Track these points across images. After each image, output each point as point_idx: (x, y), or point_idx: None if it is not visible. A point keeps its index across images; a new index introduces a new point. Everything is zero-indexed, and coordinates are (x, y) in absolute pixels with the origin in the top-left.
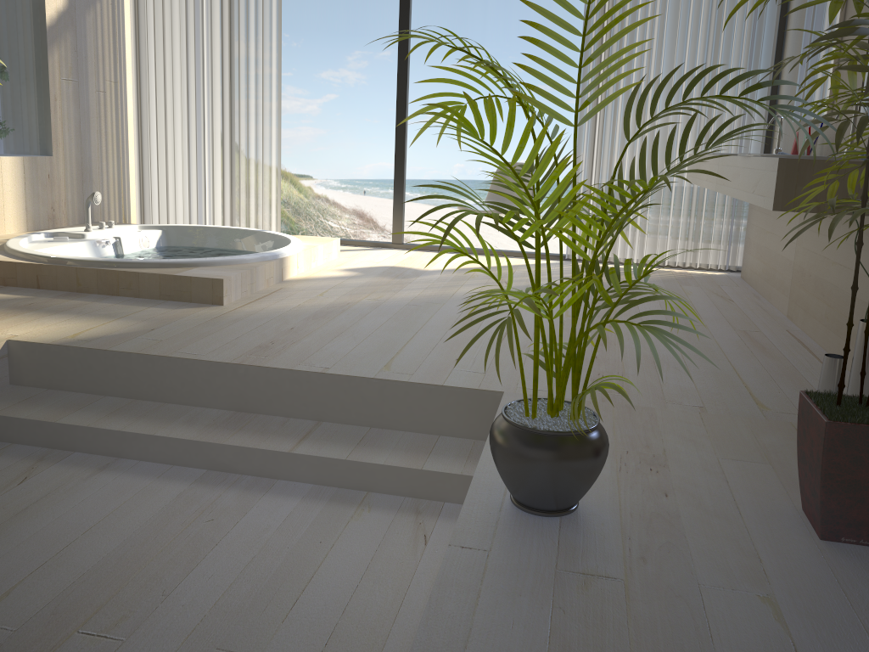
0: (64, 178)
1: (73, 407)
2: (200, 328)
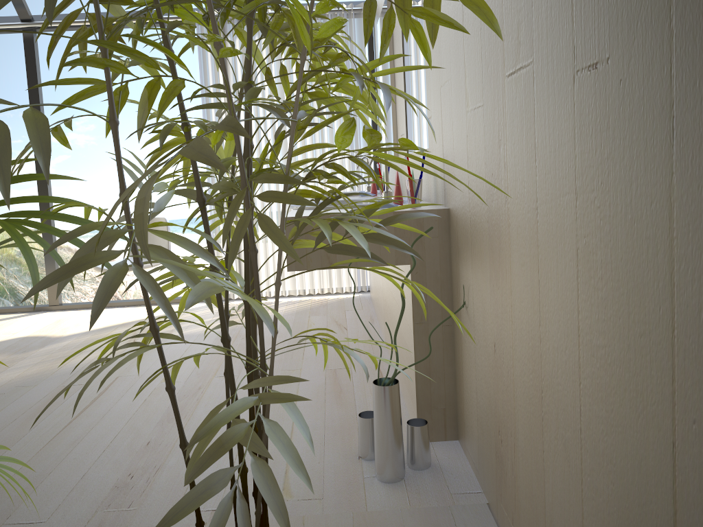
0: None
1: None
2: None
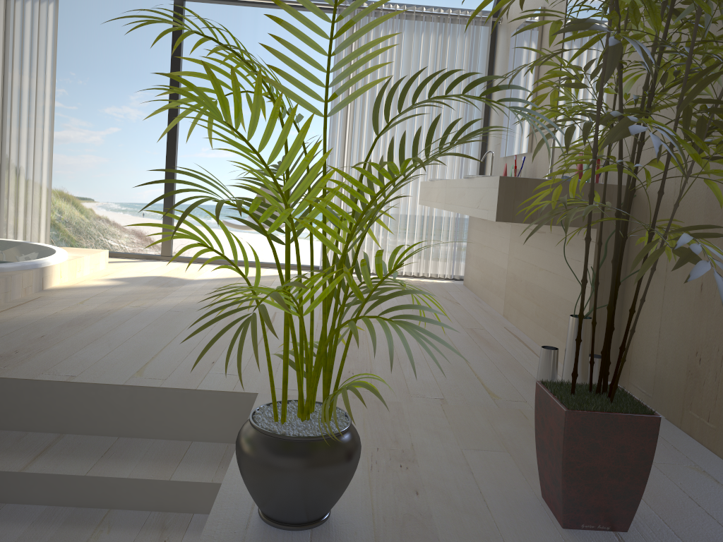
0: None
1: None
2: None
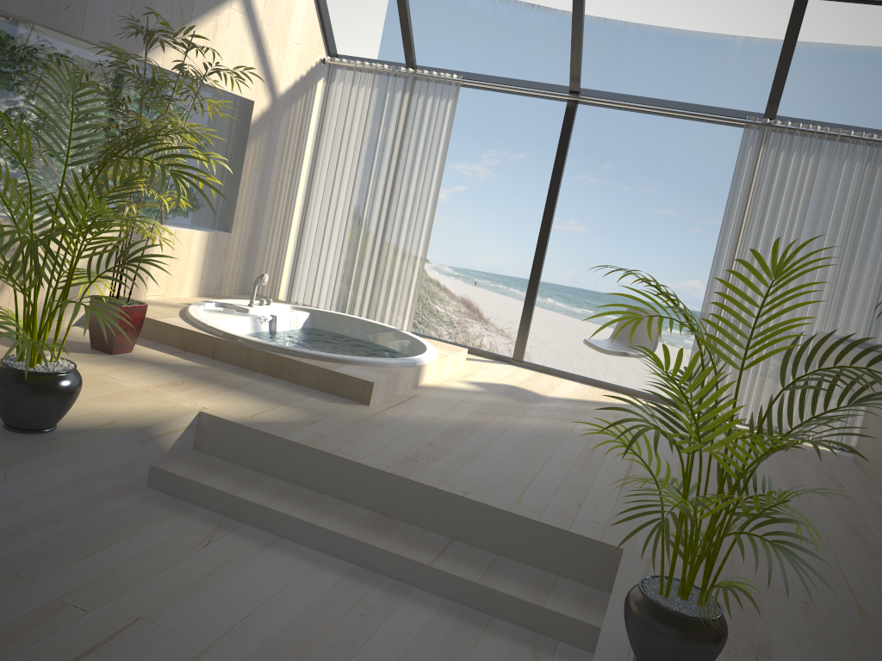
0: (236, 253)
1: (246, 482)
2: (353, 427)
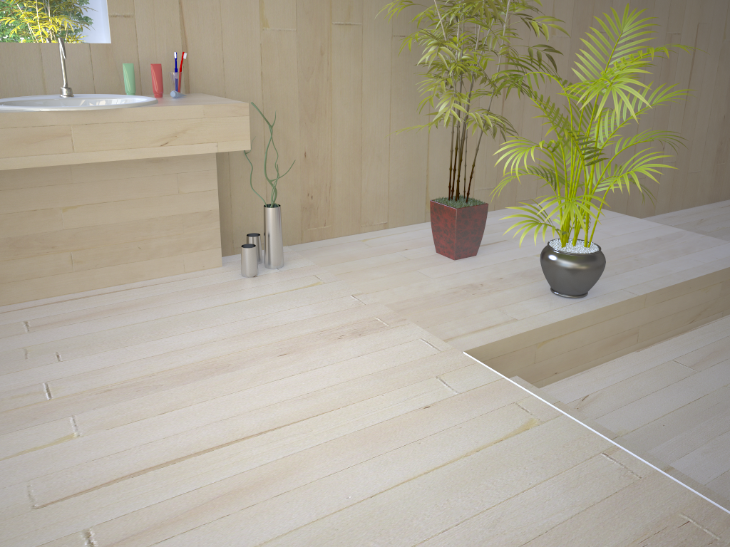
0: None
1: None
2: None
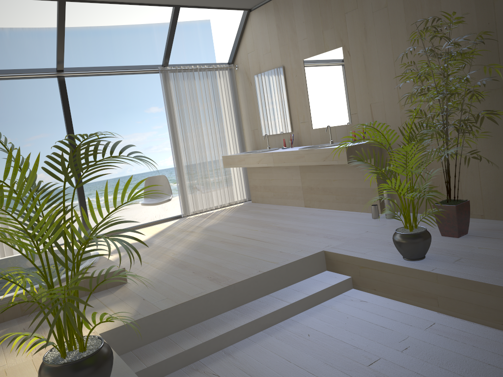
0: None
1: (170, 345)
2: (160, 289)
